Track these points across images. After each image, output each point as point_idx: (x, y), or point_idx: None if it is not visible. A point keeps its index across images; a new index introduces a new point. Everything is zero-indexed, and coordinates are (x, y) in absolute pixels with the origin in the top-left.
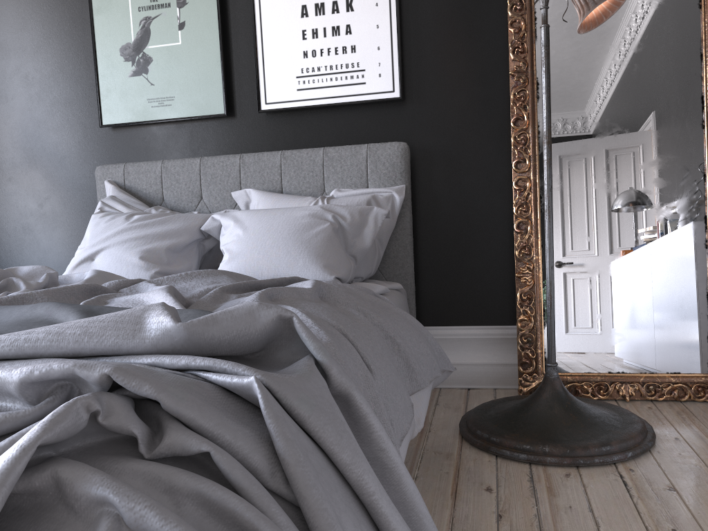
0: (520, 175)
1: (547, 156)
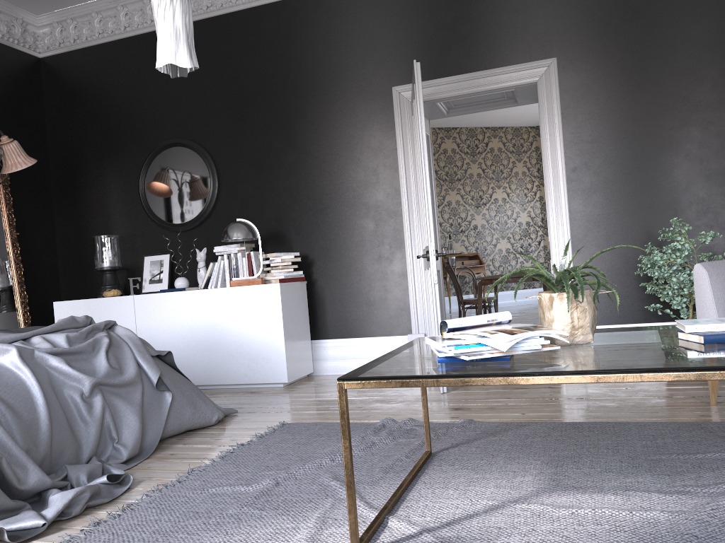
0: None
1: None
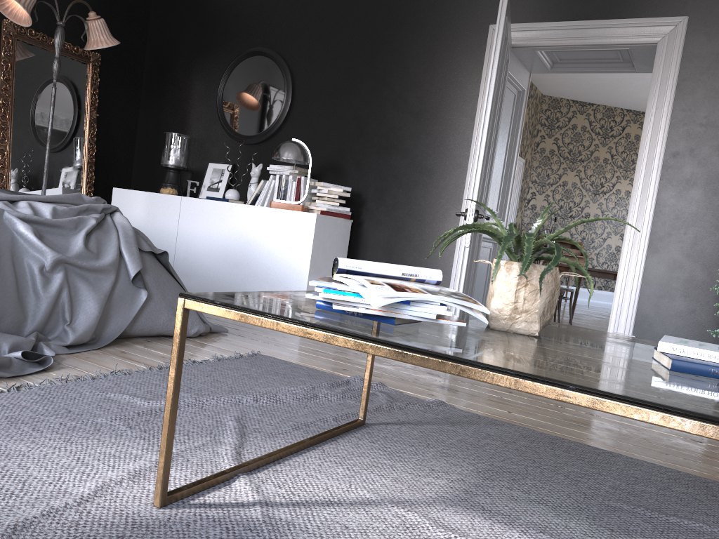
0: (2, 147)
1: (49, 147)
